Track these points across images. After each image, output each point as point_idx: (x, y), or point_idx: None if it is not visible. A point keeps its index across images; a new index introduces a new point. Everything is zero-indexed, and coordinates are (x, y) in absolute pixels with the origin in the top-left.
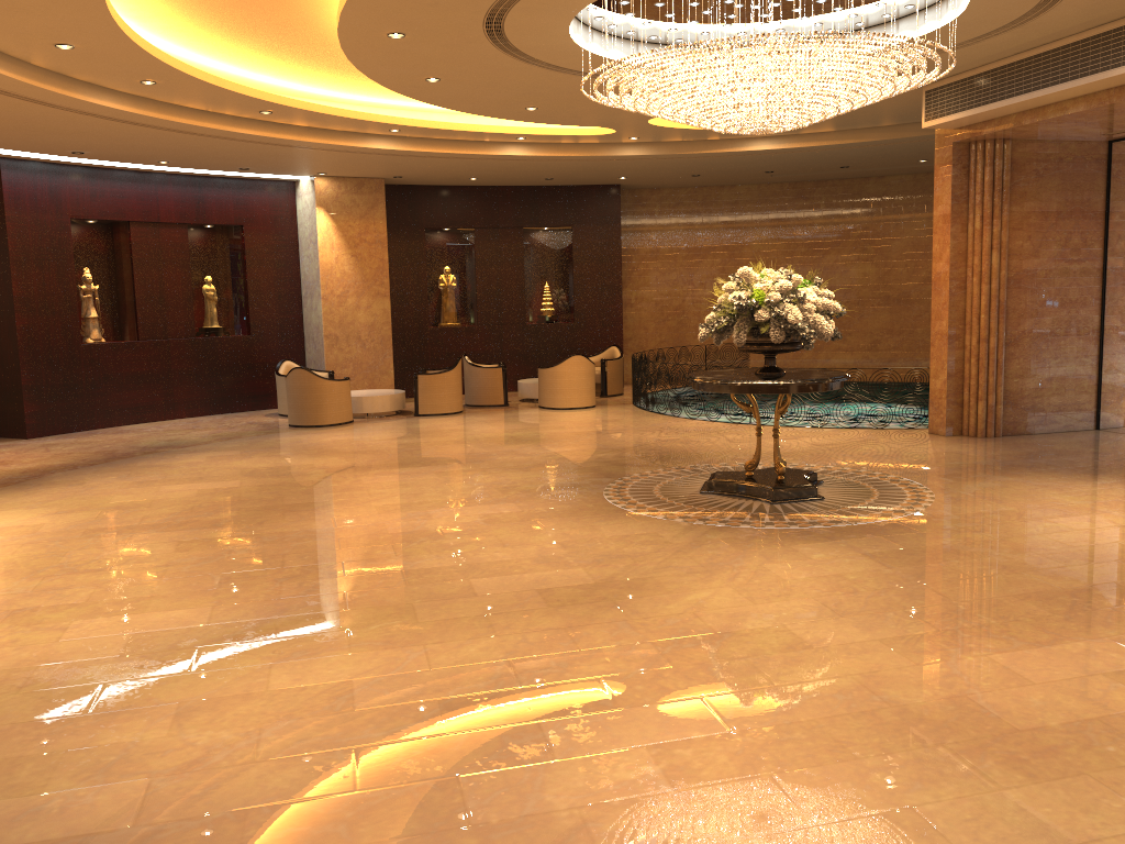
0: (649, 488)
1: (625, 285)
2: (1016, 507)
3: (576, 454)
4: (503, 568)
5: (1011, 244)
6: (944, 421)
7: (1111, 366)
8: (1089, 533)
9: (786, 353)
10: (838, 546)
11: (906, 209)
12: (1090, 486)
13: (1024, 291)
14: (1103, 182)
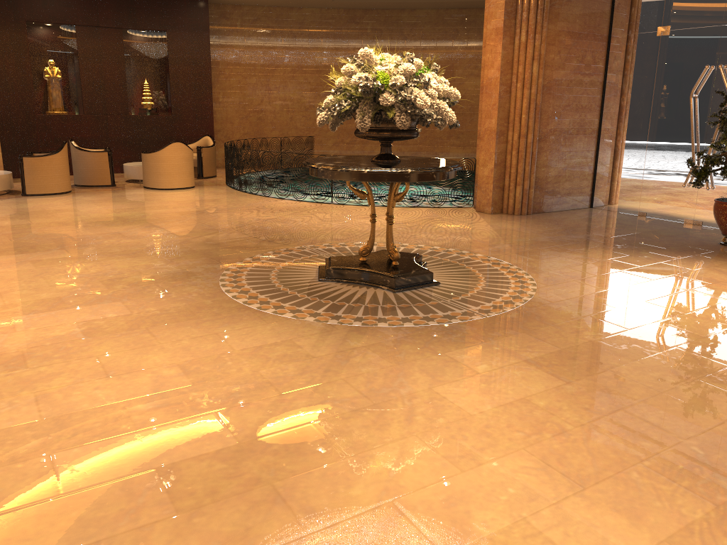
0: (266, 276)
1: (214, 85)
2: (609, 287)
3: (184, 236)
4: (105, 423)
5: (546, 57)
6: (490, 202)
7: (605, 159)
8: (698, 318)
9: (341, 145)
10: (494, 351)
11: (431, 36)
12: (642, 261)
13: (553, 97)
14: (609, 12)
